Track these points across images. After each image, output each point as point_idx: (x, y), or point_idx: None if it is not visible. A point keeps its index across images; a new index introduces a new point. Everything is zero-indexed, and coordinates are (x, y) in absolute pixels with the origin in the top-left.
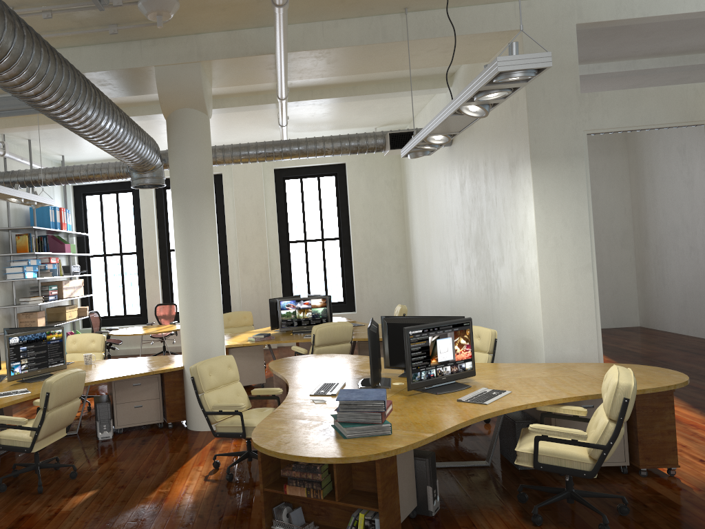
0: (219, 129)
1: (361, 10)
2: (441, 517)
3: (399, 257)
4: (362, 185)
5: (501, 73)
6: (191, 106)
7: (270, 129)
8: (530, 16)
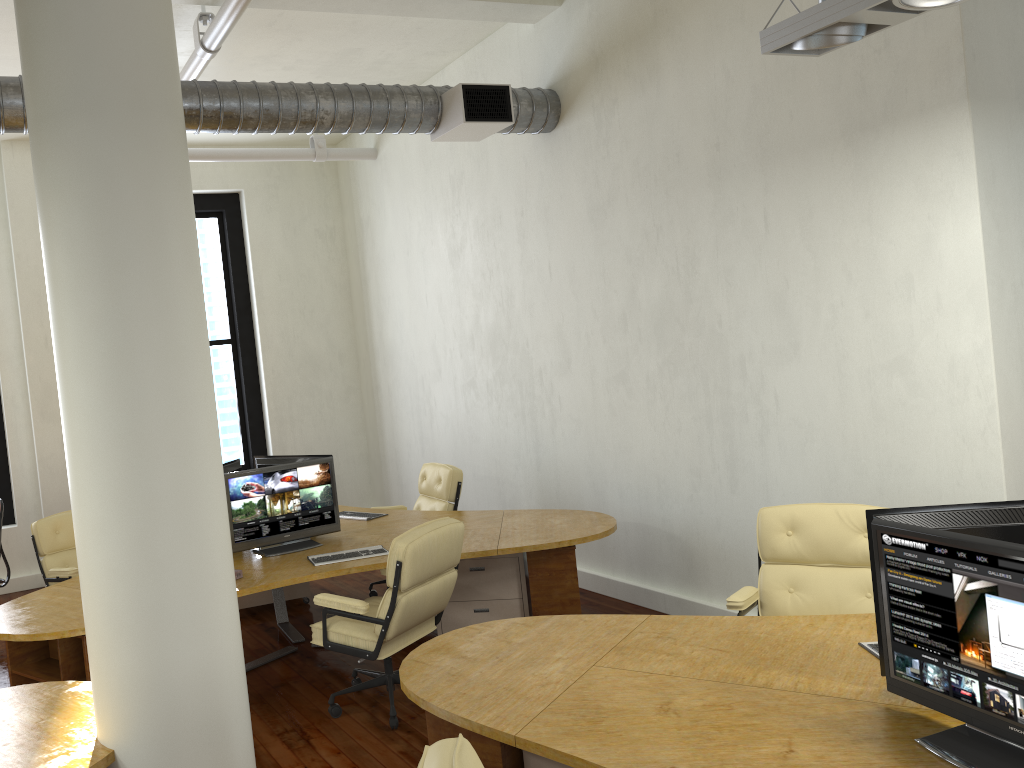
0: (2, 72)
1: None
2: None
3: (347, 373)
4: (275, 236)
5: None
6: None
7: None
8: None
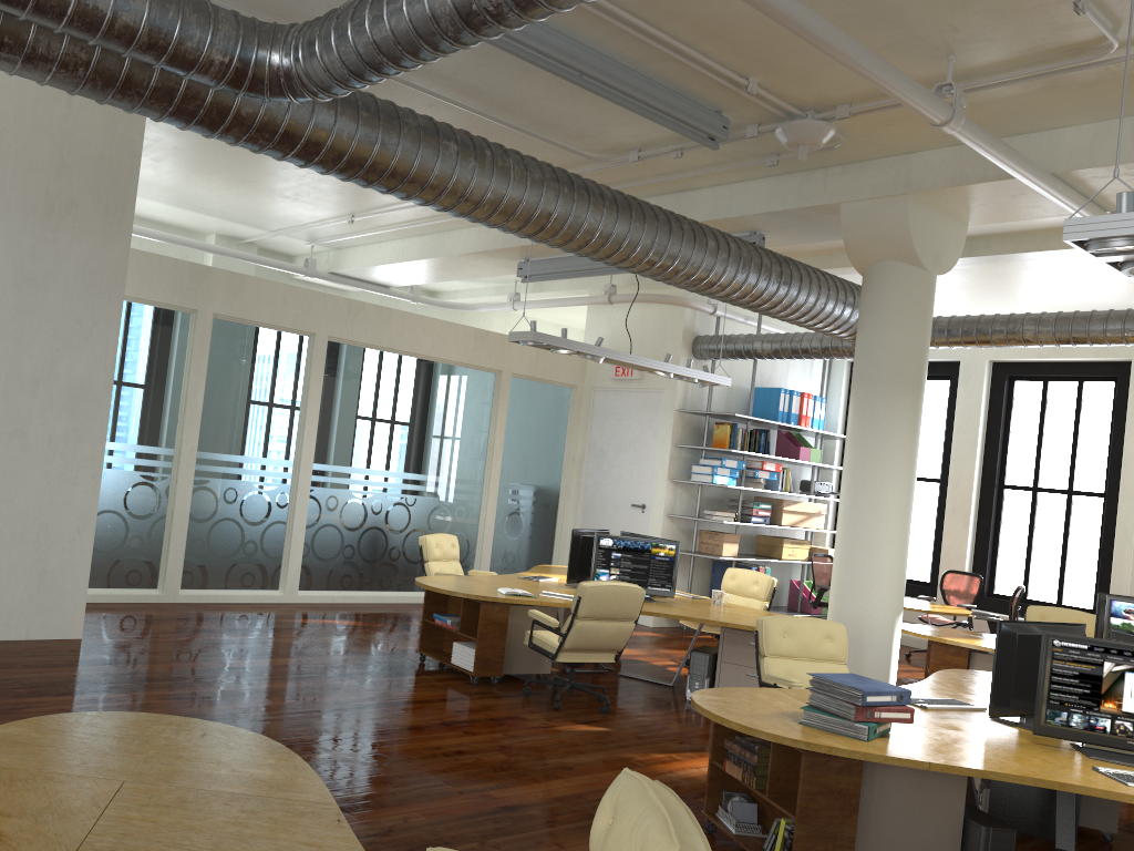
0: (1091, 281)
1: None
2: None
3: None
4: None
5: (1085, 241)
6: (894, 258)
7: None
8: None
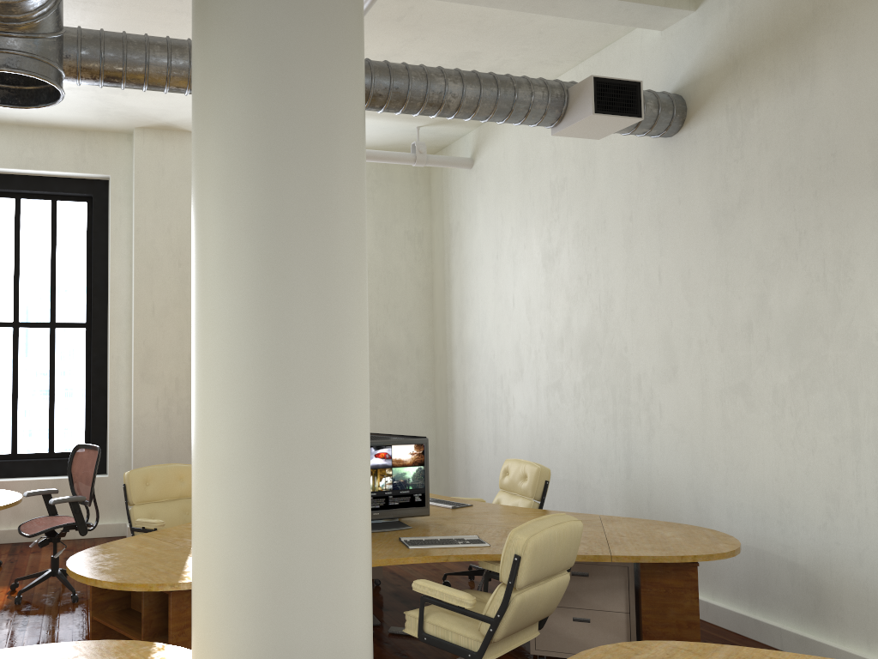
0: None
1: None
2: None
3: (422, 368)
4: (368, 235)
5: None
6: None
7: None
8: None
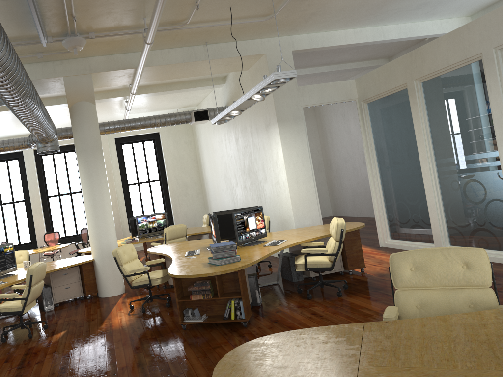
0: None
1: (183, 43)
2: (264, 305)
3: (197, 188)
4: (171, 145)
5: (275, 79)
6: (86, 100)
7: (114, 112)
8: (269, 47)
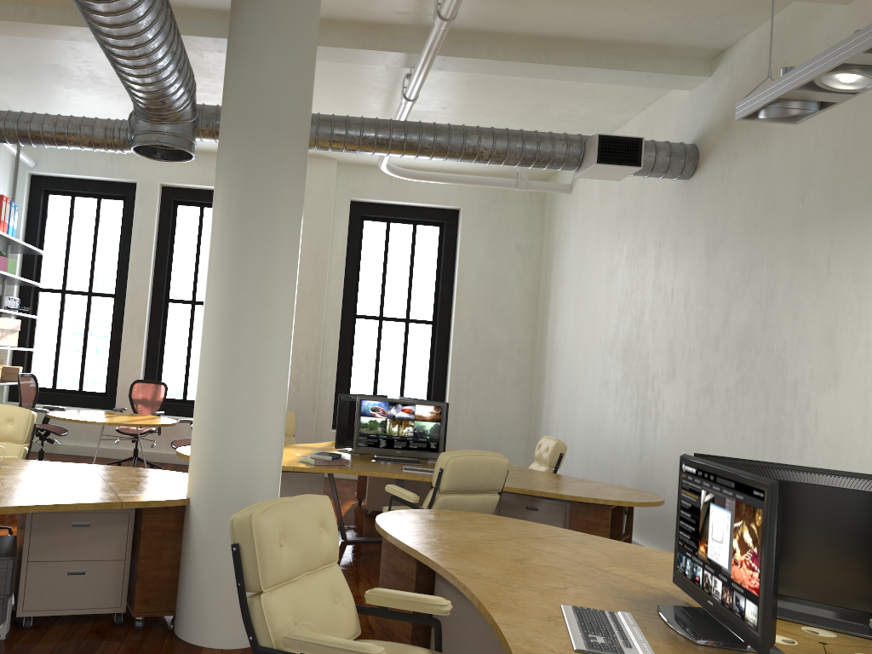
0: None
1: None
2: None
3: (522, 364)
4: (481, 246)
5: None
6: None
7: None
8: None
